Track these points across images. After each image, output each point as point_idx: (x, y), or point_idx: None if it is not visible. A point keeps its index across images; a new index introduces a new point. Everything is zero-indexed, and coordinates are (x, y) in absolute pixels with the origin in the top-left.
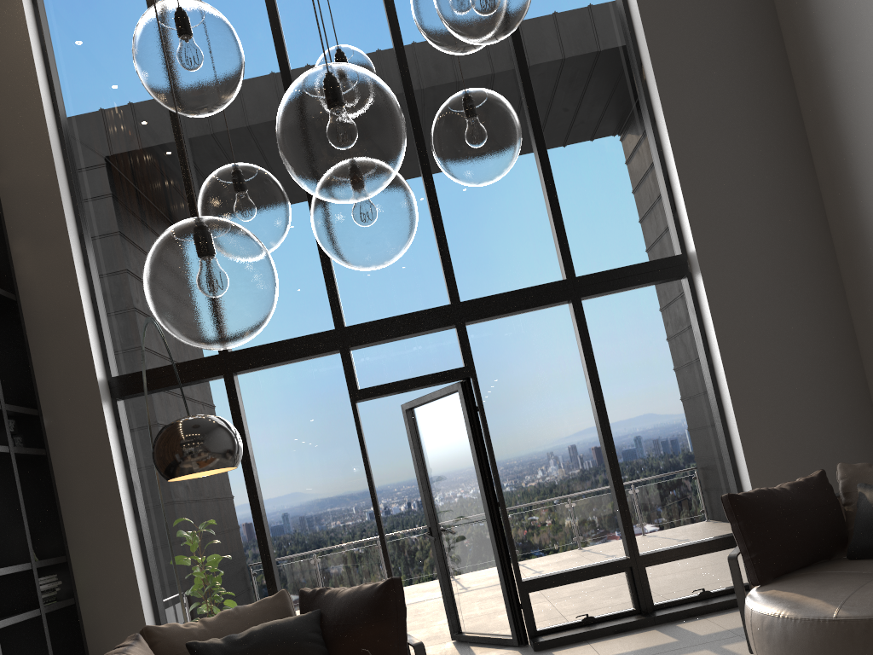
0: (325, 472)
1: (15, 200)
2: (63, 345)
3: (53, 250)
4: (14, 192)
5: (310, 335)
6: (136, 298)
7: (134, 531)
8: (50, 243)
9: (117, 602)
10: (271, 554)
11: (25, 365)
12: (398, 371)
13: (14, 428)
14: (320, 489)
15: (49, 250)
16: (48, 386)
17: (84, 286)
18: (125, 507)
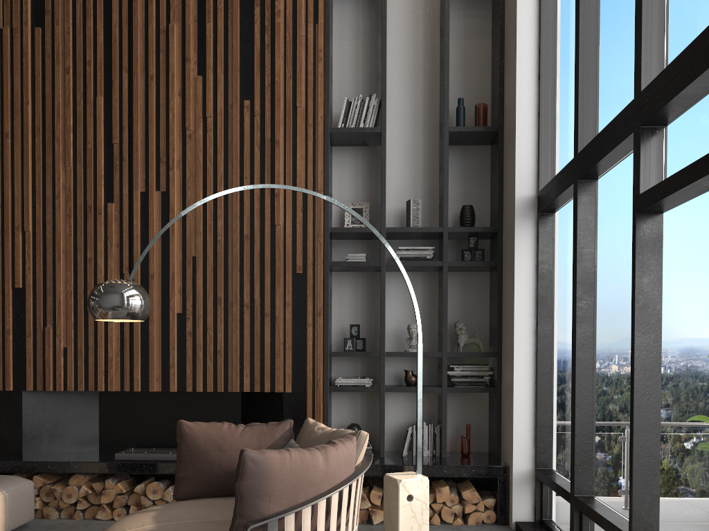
0: (627, 314)
1: (506, 35)
2: (509, 167)
3: (512, 75)
4: (507, 27)
5: (617, 116)
6: (564, 102)
7: (528, 343)
8: (512, 69)
9: (508, 402)
10: (580, 403)
11: (497, 188)
12: (699, 153)
13: (474, 244)
14: (622, 337)
15: (511, 76)
16: (504, 205)
17: (529, 103)
18: (519, 320)
